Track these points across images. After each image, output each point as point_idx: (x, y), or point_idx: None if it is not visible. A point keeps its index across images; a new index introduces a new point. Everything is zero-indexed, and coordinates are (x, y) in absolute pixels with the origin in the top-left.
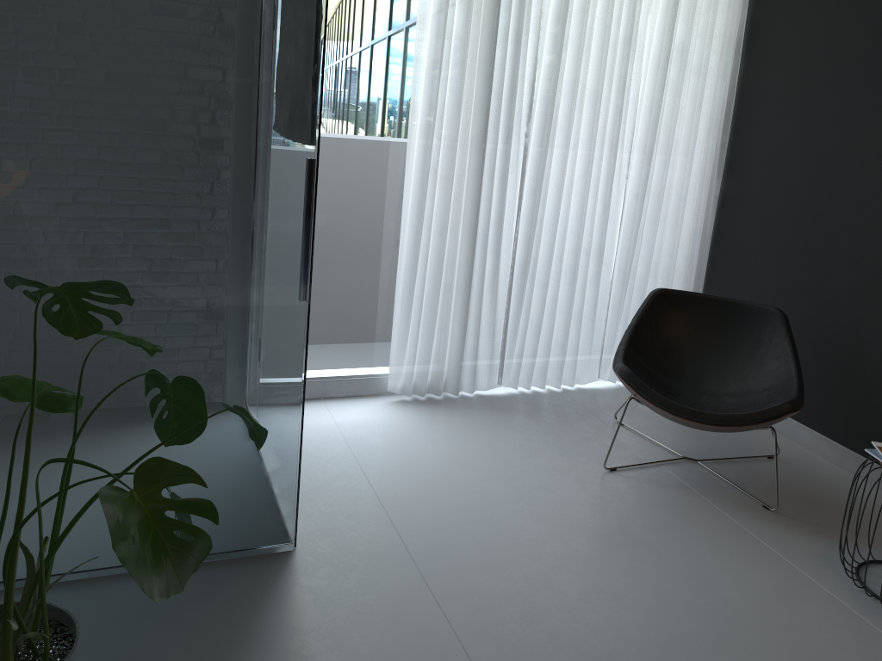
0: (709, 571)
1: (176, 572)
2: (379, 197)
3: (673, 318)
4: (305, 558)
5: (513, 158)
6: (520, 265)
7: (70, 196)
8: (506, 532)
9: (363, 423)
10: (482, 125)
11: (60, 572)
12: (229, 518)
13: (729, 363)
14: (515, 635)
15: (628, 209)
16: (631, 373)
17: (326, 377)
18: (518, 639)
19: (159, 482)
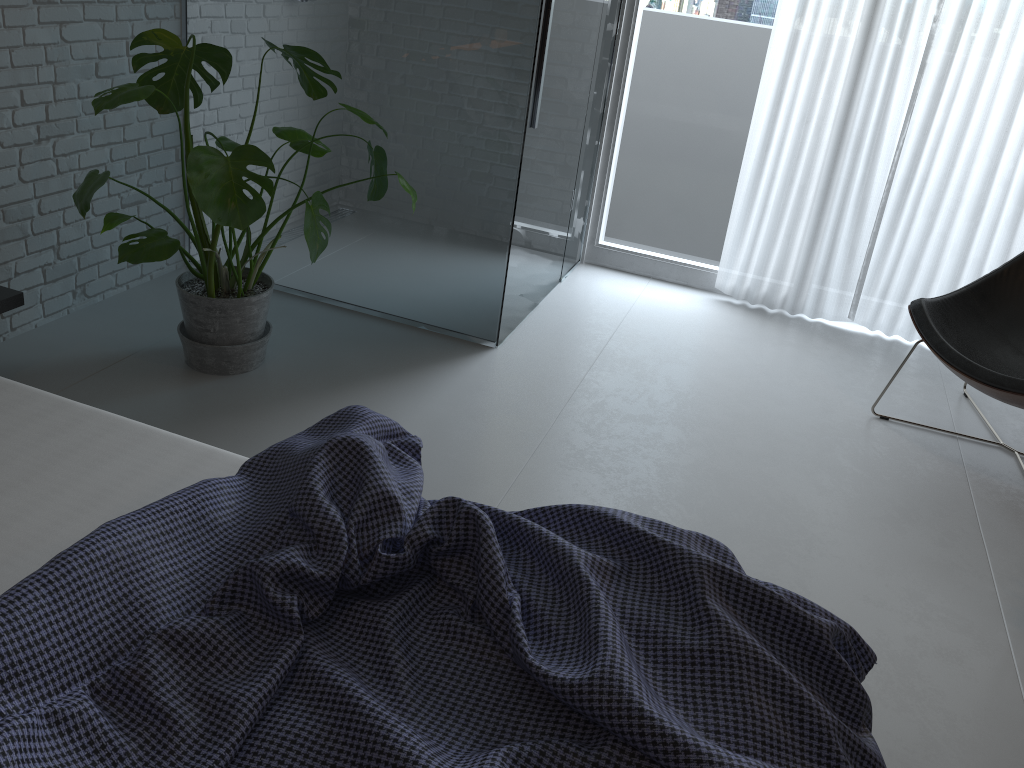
0: (862, 514)
1: (238, 215)
2: (745, 78)
3: None
4: (496, 354)
5: (911, 48)
6: (901, 182)
7: (361, 7)
8: (686, 407)
9: (664, 304)
10: (871, 2)
11: (336, 299)
12: (448, 300)
13: None
14: (592, 456)
15: None
16: (920, 306)
17: (659, 258)
18: (591, 459)
19: (248, 160)
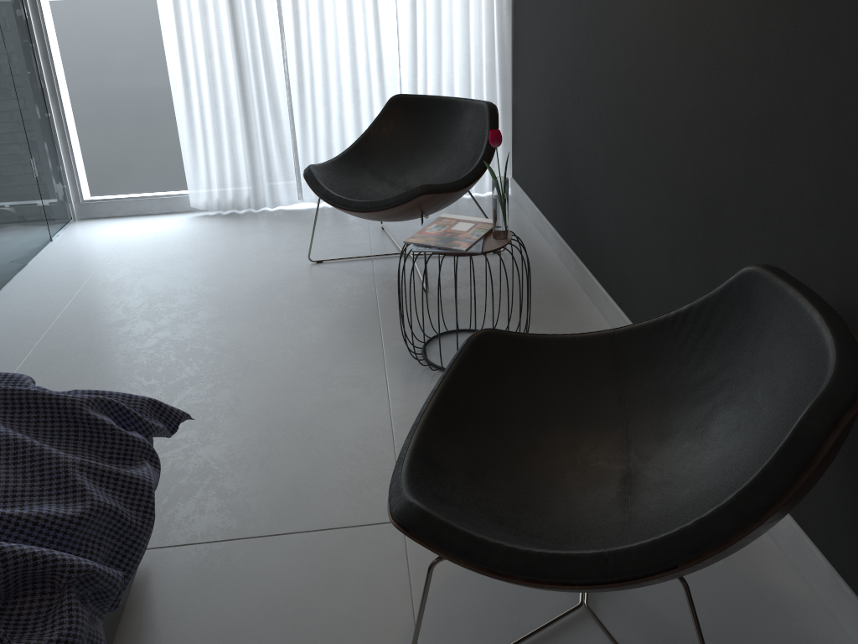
0: (292, 333)
1: None
2: (153, 32)
3: (410, 122)
4: None
5: None
6: (297, 86)
7: None
8: (157, 304)
9: (148, 232)
10: None
11: None
12: None
13: (450, 162)
14: (65, 367)
15: (407, 21)
16: (309, 171)
17: (140, 197)
18: (63, 369)
19: None
